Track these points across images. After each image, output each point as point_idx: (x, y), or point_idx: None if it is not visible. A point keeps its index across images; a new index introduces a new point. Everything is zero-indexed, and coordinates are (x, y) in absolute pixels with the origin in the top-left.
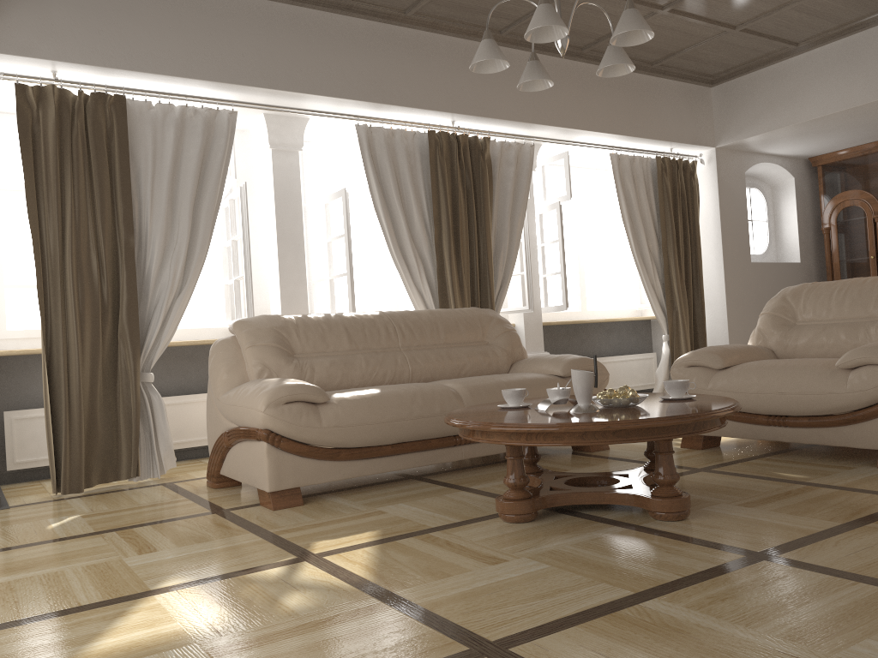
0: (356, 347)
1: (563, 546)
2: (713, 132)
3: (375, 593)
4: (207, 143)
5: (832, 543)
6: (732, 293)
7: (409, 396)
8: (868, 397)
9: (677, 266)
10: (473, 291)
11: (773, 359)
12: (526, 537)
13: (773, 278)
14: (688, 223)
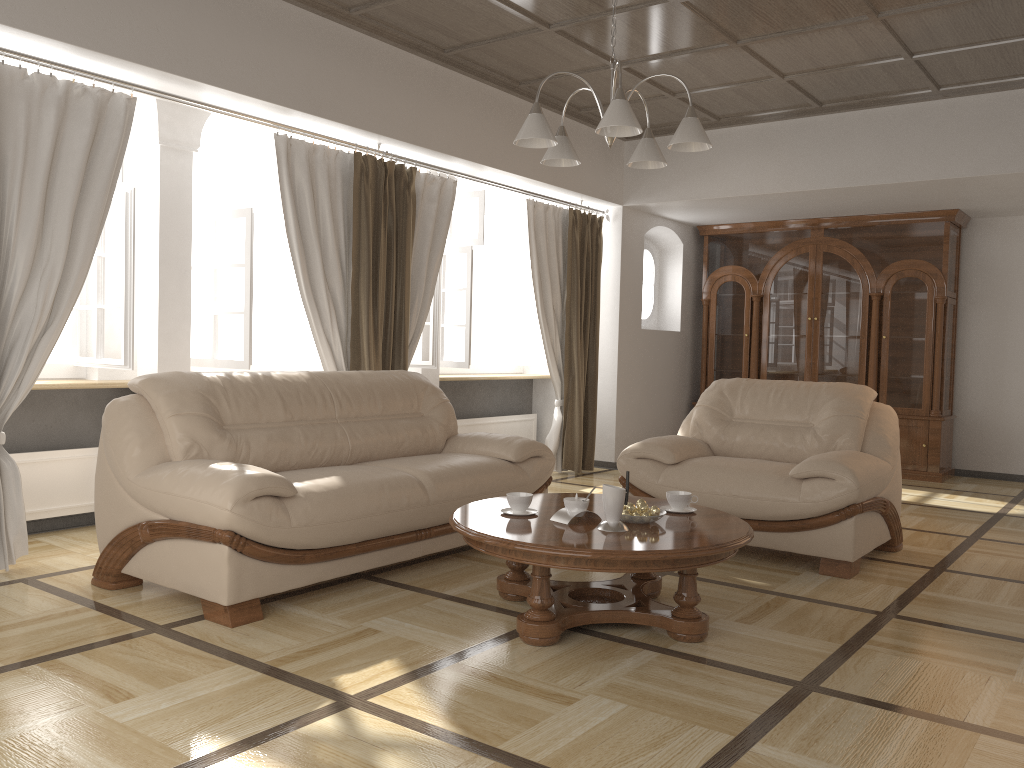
0: (291, 418)
1: (617, 677)
2: (622, 189)
3: (477, 749)
4: (95, 134)
5: (852, 669)
6: (623, 360)
7: (376, 487)
8: (820, 508)
9: (579, 328)
10: (385, 345)
11: (716, 456)
12: (570, 666)
13: (658, 346)
14: (590, 282)
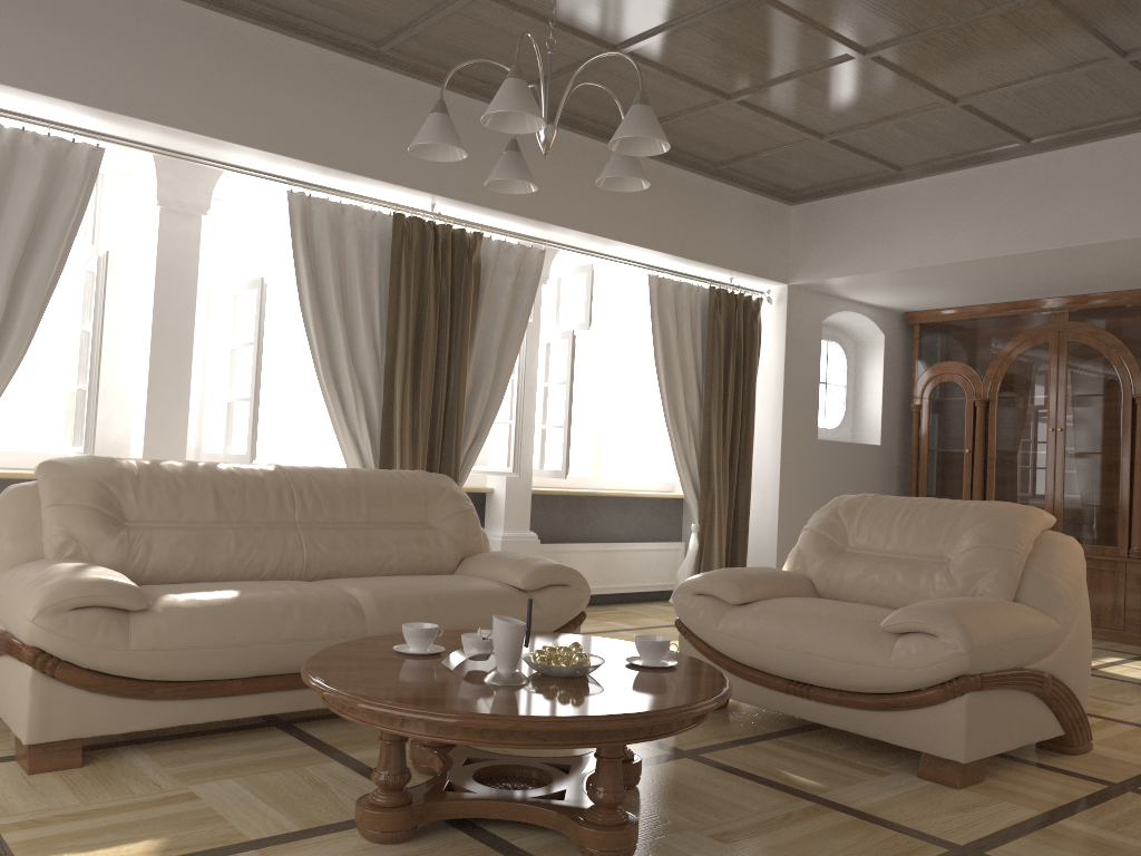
0: (226, 518)
1: None
2: (788, 264)
3: None
4: (49, 188)
5: None
6: (789, 477)
7: (281, 607)
8: (916, 678)
9: (721, 434)
10: (433, 443)
11: (809, 597)
12: None
13: (844, 462)
14: (743, 378)
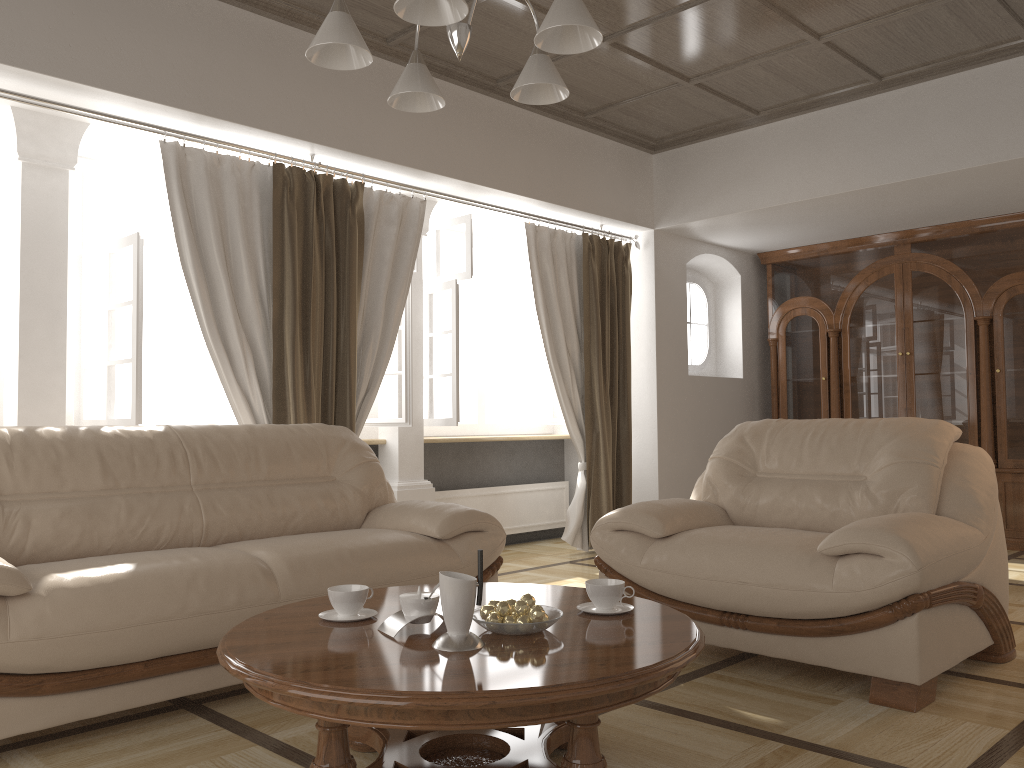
0: (115, 484)
1: None
2: (653, 210)
3: None
4: None
5: None
6: (665, 413)
7: (184, 578)
8: (863, 601)
9: (602, 375)
10: (326, 396)
11: (728, 525)
12: None
13: (713, 395)
14: (618, 320)
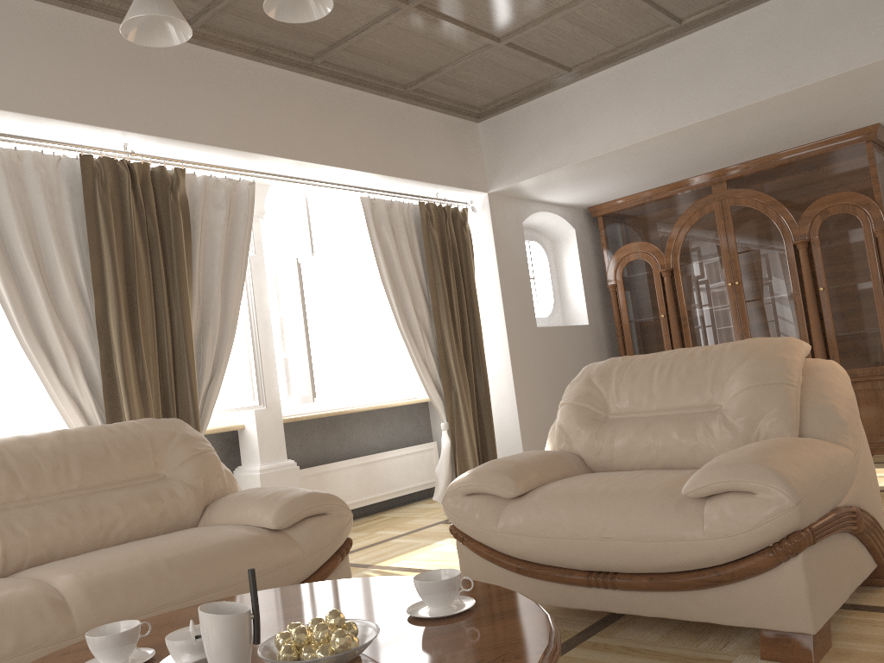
0: None
1: None
2: (484, 174)
3: None
4: None
5: None
6: (519, 365)
7: None
8: (740, 546)
9: (453, 335)
10: (165, 388)
11: (585, 474)
12: None
13: (562, 343)
14: (463, 282)
